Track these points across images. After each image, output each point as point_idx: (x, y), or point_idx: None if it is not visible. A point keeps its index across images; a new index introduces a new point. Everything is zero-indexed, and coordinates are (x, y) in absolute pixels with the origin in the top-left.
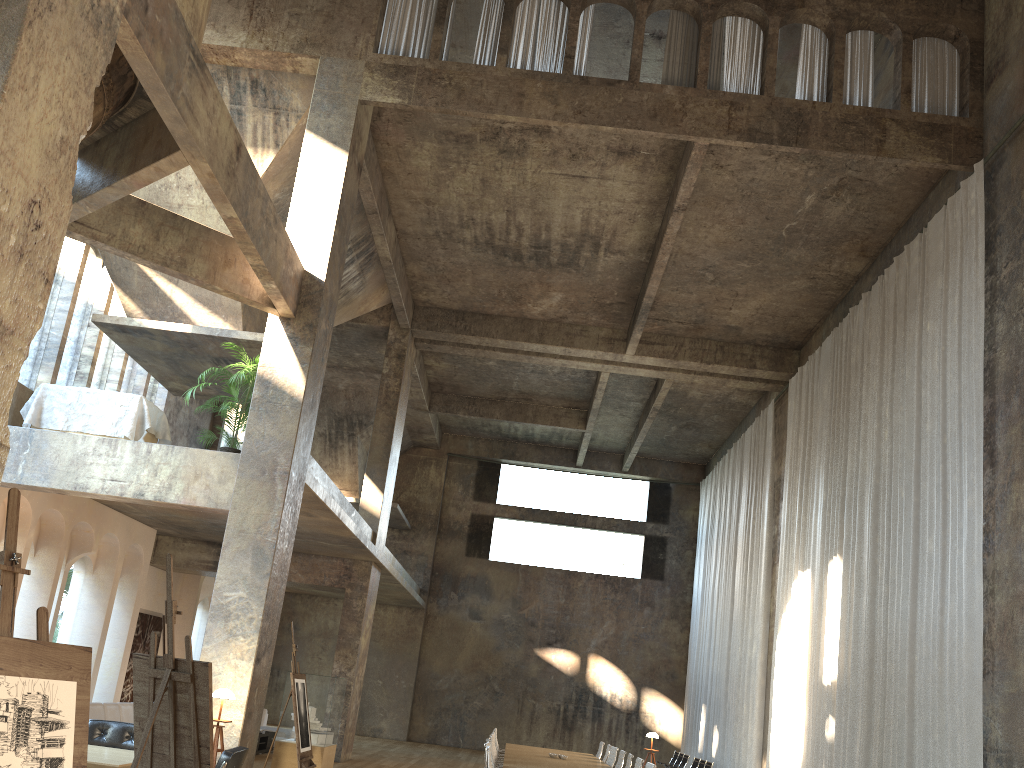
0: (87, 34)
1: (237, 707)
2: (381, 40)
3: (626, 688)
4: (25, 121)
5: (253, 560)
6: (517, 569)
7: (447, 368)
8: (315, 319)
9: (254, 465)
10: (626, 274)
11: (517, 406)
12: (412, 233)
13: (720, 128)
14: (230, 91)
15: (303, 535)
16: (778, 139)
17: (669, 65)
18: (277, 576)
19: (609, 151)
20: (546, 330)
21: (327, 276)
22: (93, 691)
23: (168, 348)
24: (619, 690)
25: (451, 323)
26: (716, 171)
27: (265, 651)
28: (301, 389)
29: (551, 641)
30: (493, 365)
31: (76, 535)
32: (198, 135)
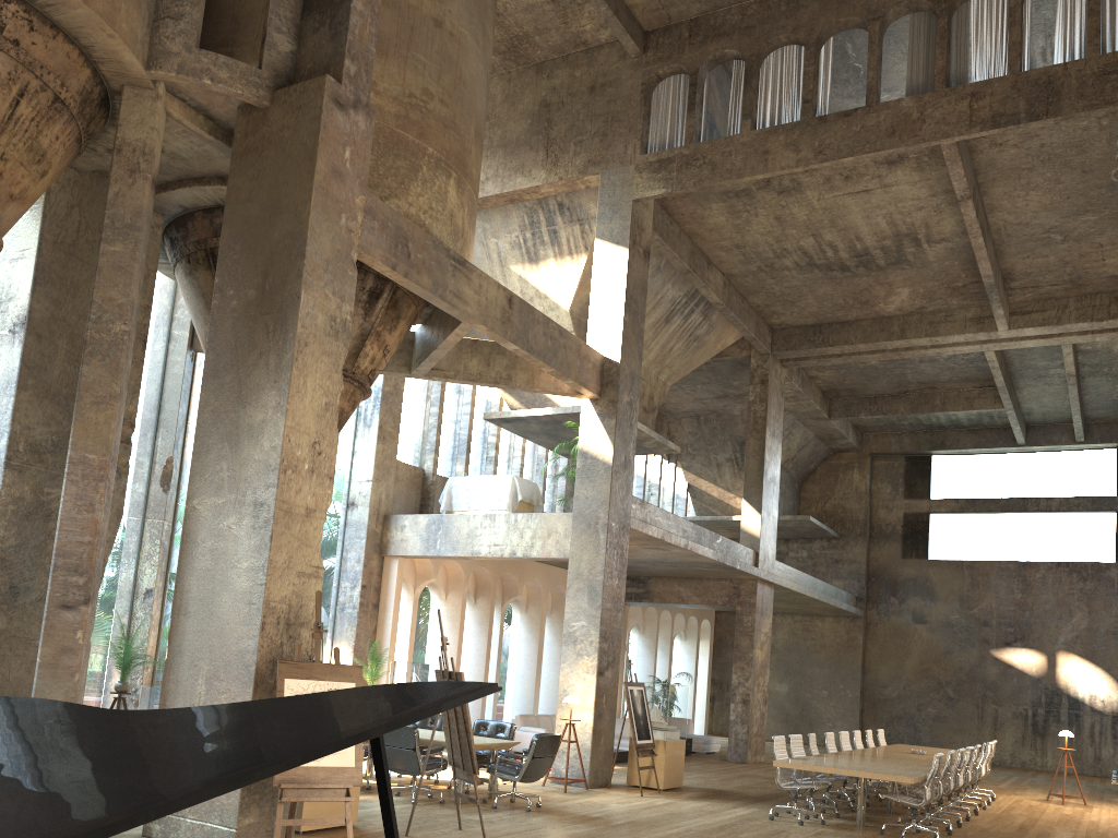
0: (331, 342)
1: (588, 710)
2: (650, 137)
3: (1108, 688)
4: (302, 406)
5: (588, 596)
6: (961, 566)
7: (833, 375)
8: (615, 395)
9: (582, 521)
10: (963, 256)
11: (922, 396)
12: (738, 273)
13: (961, 124)
14: (544, 217)
15: (678, 564)
16: (1026, 116)
17: (912, 71)
18: (610, 606)
19: (878, 164)
20: (907, 324)
21: (622, 357)
22: (537, 706)
23: (542, 427)
24: (1099, 690)
25: (809, 338)
26: (997, 149)
27: (608, 666)
28: (610, 455)
29: (1009, 640)
30: (876, 364)
31: (505, 584)
32: (469, 310)
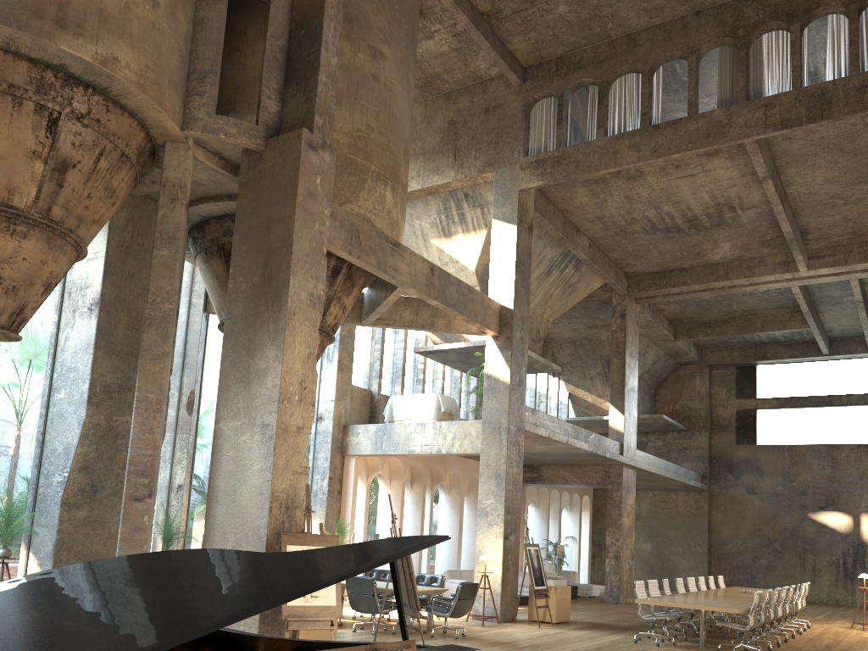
0: (310, 311)
1: (497, 565)
2: (530, 143)
3: None
4: (293, 356)
5: (495, 481)
6: (782, 449)
7: (676, 307)
8: (510, 333)
9: (489, 426)
10: (769, 218)
11: (746, 321)
12: (599, 237)
13: (758, 127)
14: (454, 204)
15: (562, 455)
16: (806, 120)
17: (721, 89)
18: (511, 488)
19: (699, 156)
20: (730, 269)
21: (514, 305)
22: (460, 564)
23: (457, 356)
24: None
25: (655, 282)
26: (788, 142)
27: (511, 532)
28: (508, 377)
29: (822, 506)
30: (709, 298)
31: (433, 473)
32: (403, 279)
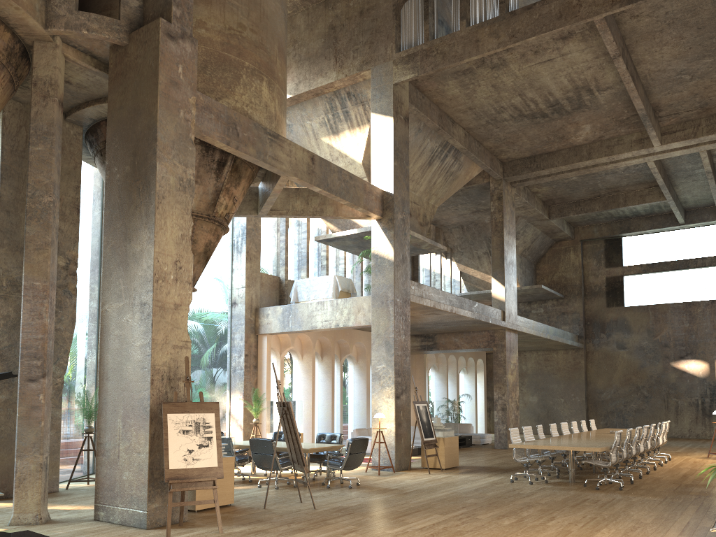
0: (181, 195)
1: (391, 421)
2: (402, 41)
3: None
4: (165, 238)
5: (385, 348)
6: (647, 309)
7: (548, 189)
8: (392, 215)
9: (378, 300)
10: (623, 98)
11: (610, 198)
12: (473, 127)
13: (606, 4)
14: (339, 103)
15: (450, 323)
16: None
17: None
18: (400, 353)
19: (555, 40)
20: (592, 149)
21: (394, 190)
22: (369, 423)
23: (354, 242)
24: None
25: (527, 166)
26: (636, 19)
27: (402, 392)
28: (392, 255)
29: (682, 355)
30: (576, 179)
31: (341, 346)
32: (284, 167)
